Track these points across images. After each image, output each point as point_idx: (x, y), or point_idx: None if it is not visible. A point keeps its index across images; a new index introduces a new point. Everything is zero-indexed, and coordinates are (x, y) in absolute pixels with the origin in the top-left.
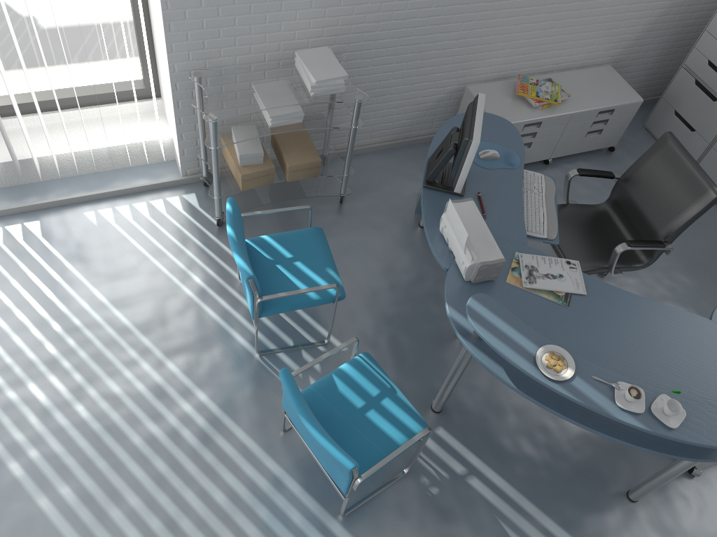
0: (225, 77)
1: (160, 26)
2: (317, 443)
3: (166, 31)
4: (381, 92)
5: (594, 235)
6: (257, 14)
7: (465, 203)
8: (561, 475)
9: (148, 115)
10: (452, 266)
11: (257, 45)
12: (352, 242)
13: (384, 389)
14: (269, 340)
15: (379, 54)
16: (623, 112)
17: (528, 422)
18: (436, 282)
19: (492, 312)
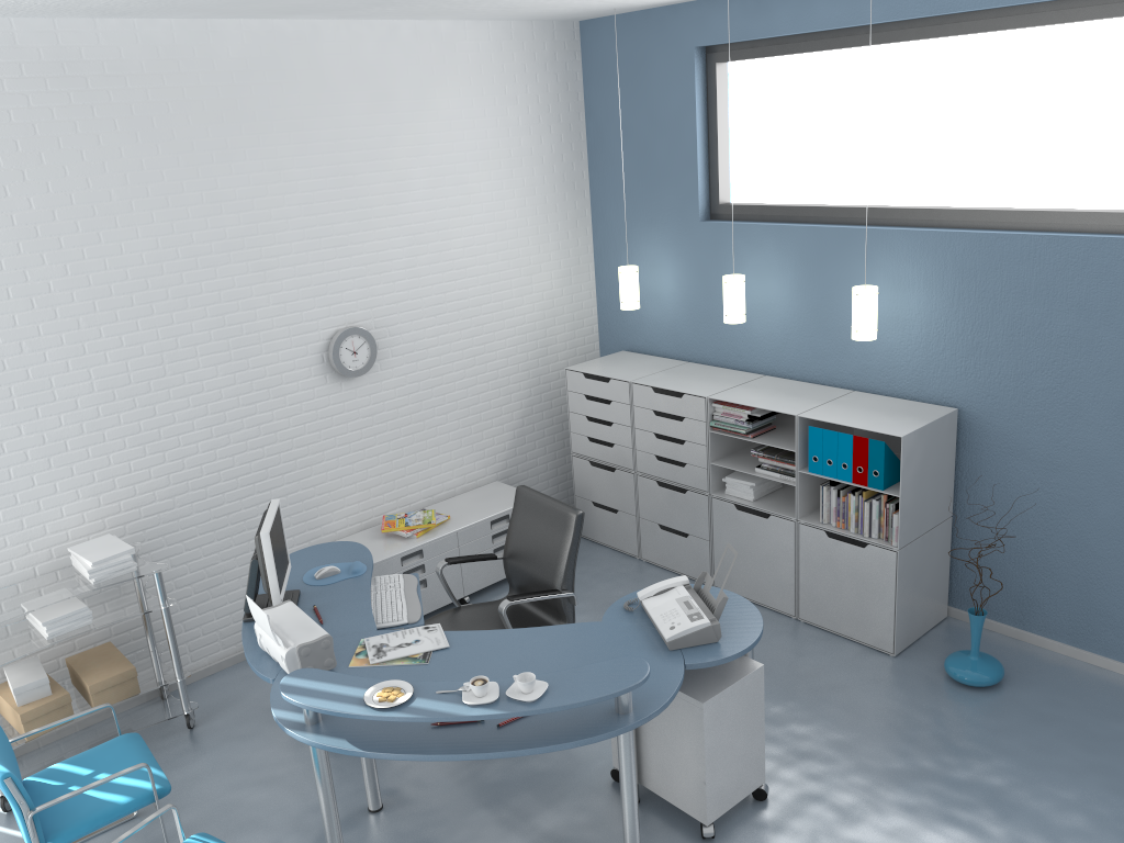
0: None
1: None
2: None
3: None
4: (214, 581)
5: (495, 623)
6: (9, 521)
7: (281, 606)
8: None
9: None
10: (280, 674)
11: (19, 558)
12: (209, 763)
13: None
14: None
15: (191, 534)
16: None
17: None
18: (332, 764)
19: (312, 679)
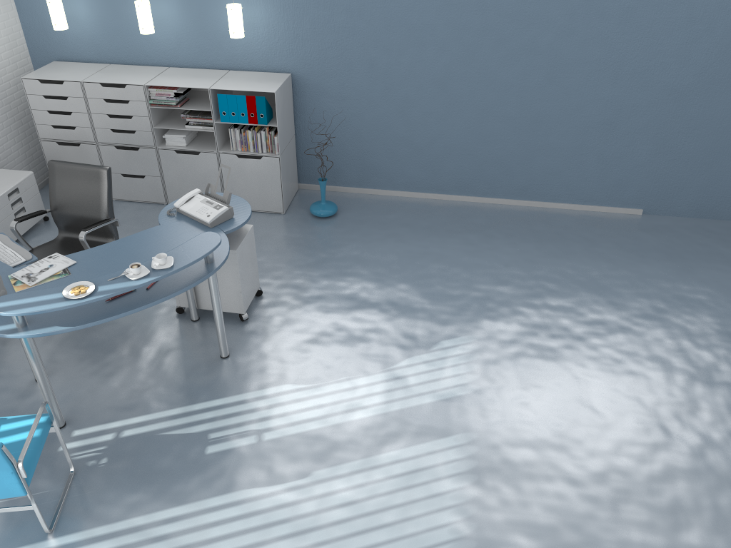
0: None
1: None
2: None
3: None
4: None
5: (67, 251)
6: None
7: None
8: (177, 382)
9: None
10: None
11: None
12: None
13: None
14: None
15: None
16: (27, 187)
17: (131, 378)
18: None
19: (15, 299)
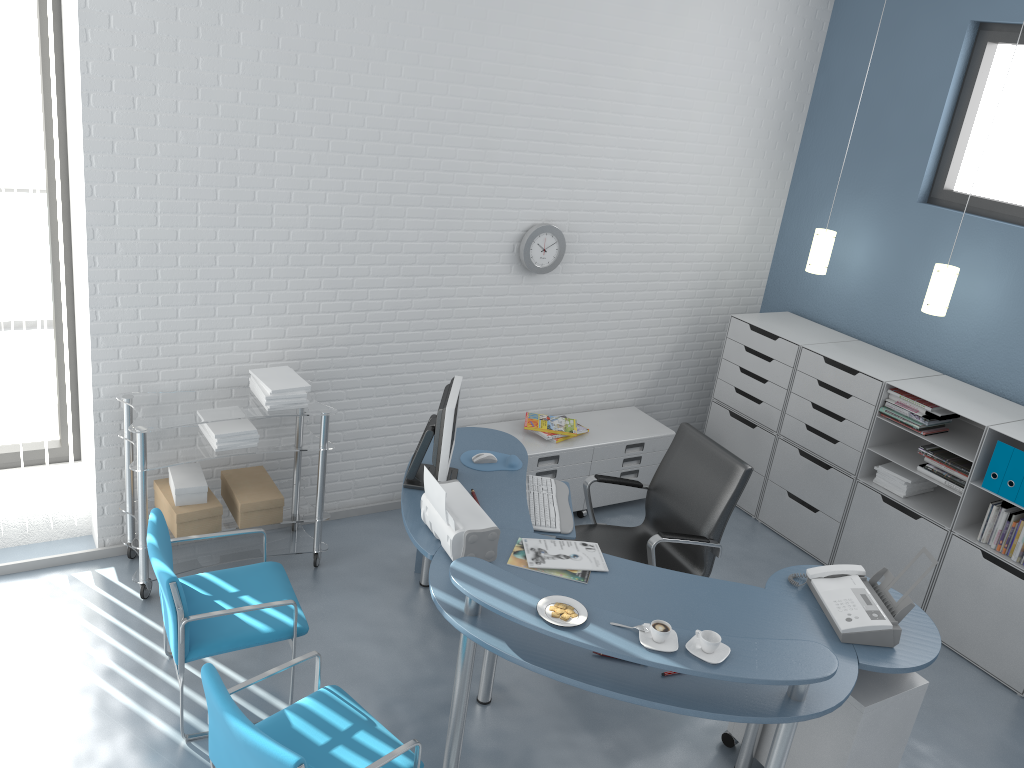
0: (163, 397)
1: (87, 347)
2: (252, 763)
3: (94, 346)
4: (363, 433)
5: (631, 551)
6: (204, 330)
7: (449, 484)
8: None
9: (61, 481)
10: (439, 552)
11: (204, 367)
12: (329, 606)
13: (358, 721)
14: (203, 722)
15: (354, 385)
16: (656, 448)
17: None
18: (444, 642)
19: (482, 571)
